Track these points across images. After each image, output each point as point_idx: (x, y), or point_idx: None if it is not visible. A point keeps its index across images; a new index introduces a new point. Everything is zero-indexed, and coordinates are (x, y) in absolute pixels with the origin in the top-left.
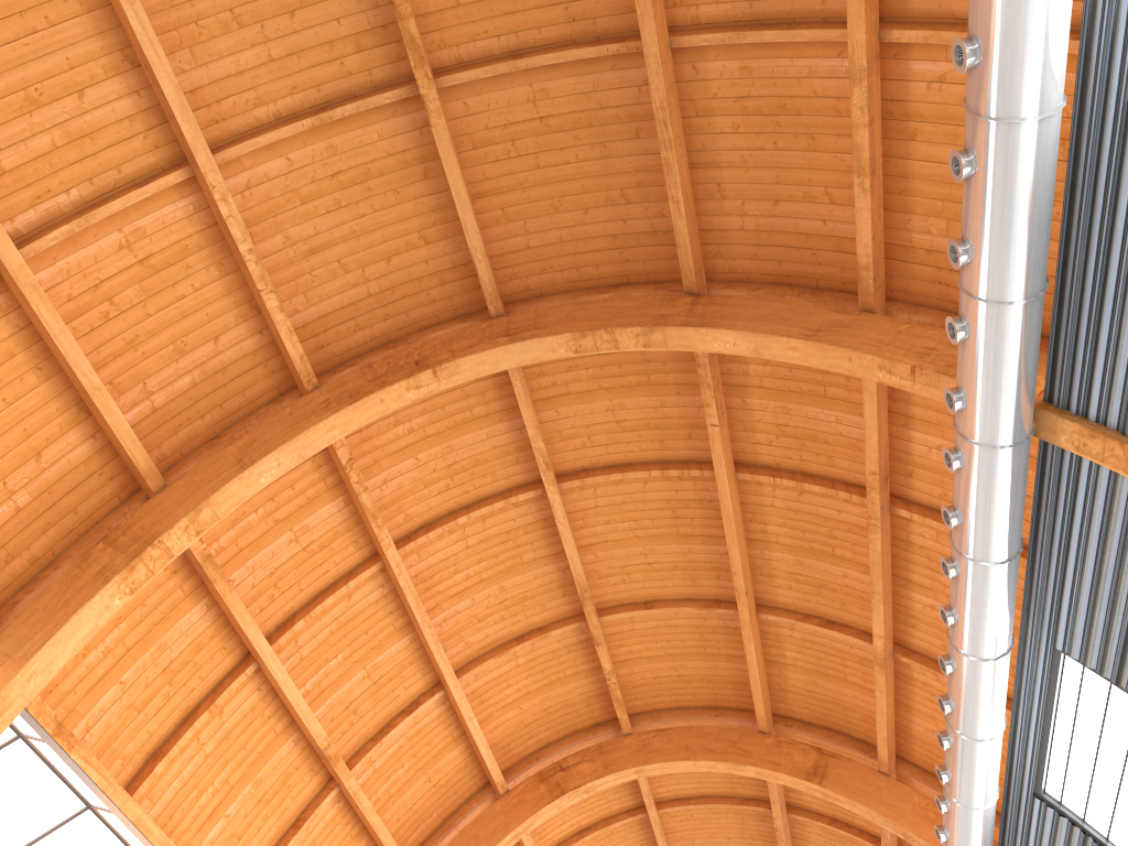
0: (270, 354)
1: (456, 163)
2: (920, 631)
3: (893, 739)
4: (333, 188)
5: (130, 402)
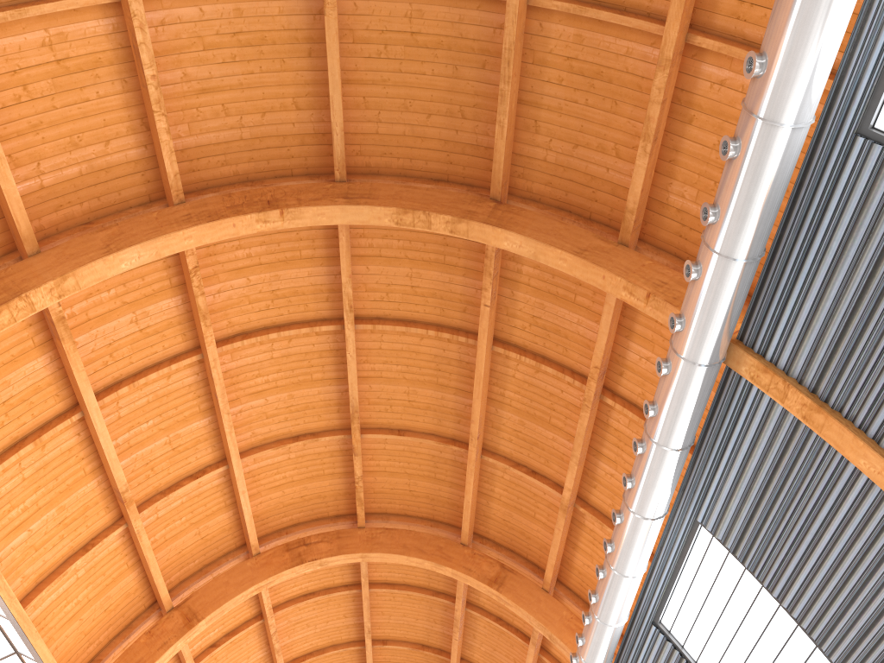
0: (149, 166)
1: (337, 50)
2: (598, 491)
3: (558, 567)
4: (232, 44)
5: (23, 176)
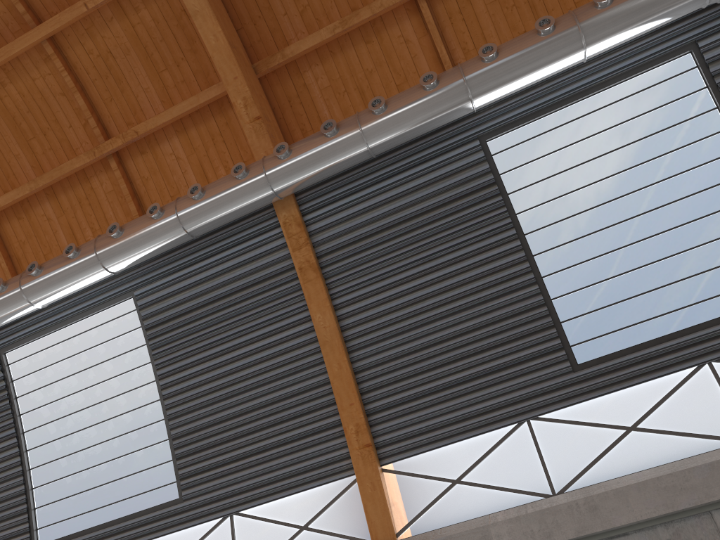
0: None
1: None
2: (19, 224)
3: None
4: None
5: None
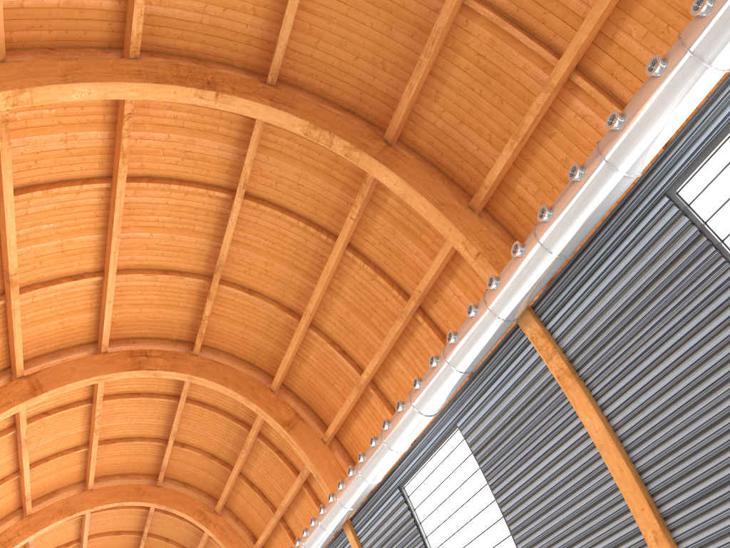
0: (117, 19)
1: None
2: (388, 381)
3: (339, 427)
4: None
5: None
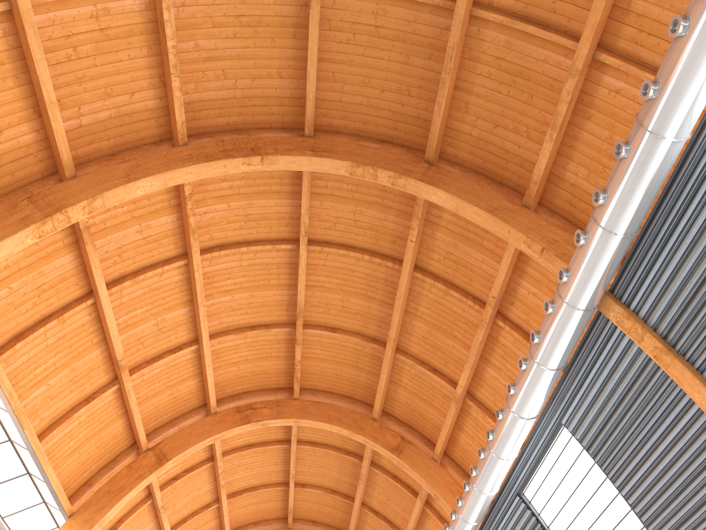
0: (162, 114)
1: (317, 36)
2: (484, 389)
3: (446, 443)
4: (235, 24)
5: (67, 117)
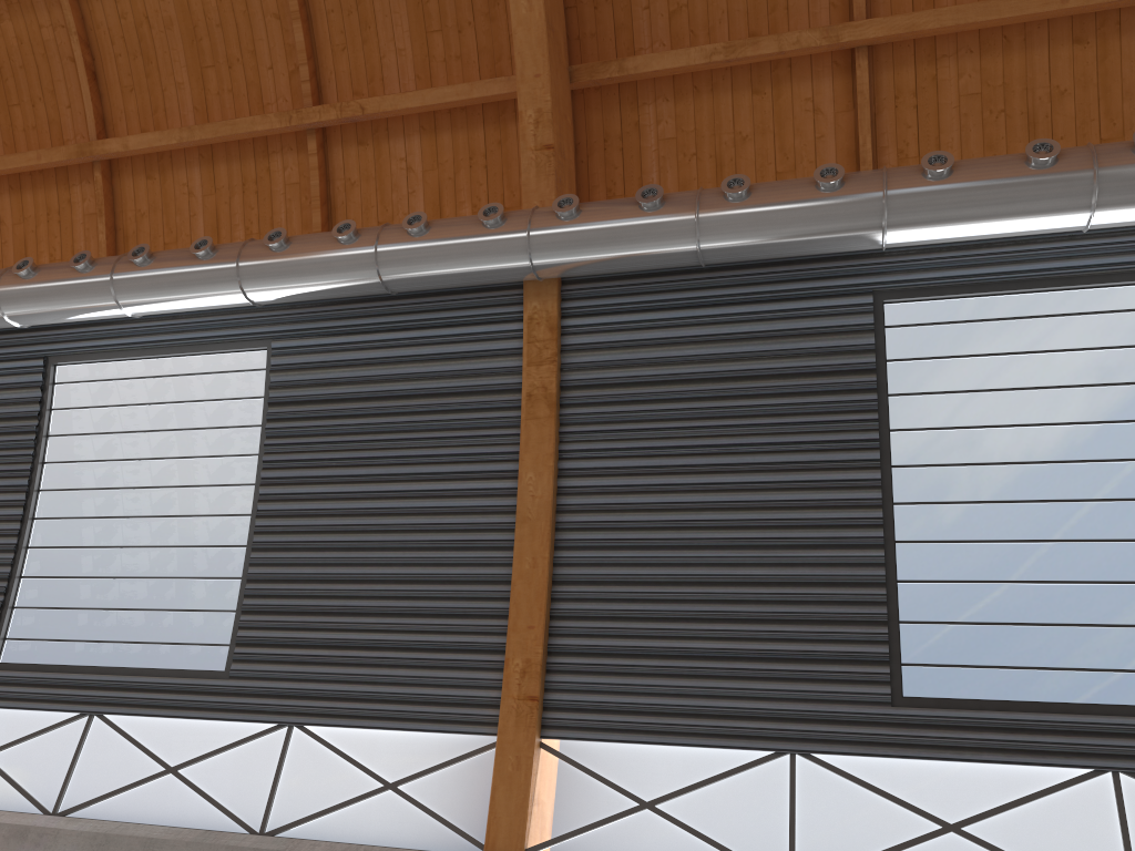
0: None
1: None
2: (146, 186)
3: None
4: None
5: None
